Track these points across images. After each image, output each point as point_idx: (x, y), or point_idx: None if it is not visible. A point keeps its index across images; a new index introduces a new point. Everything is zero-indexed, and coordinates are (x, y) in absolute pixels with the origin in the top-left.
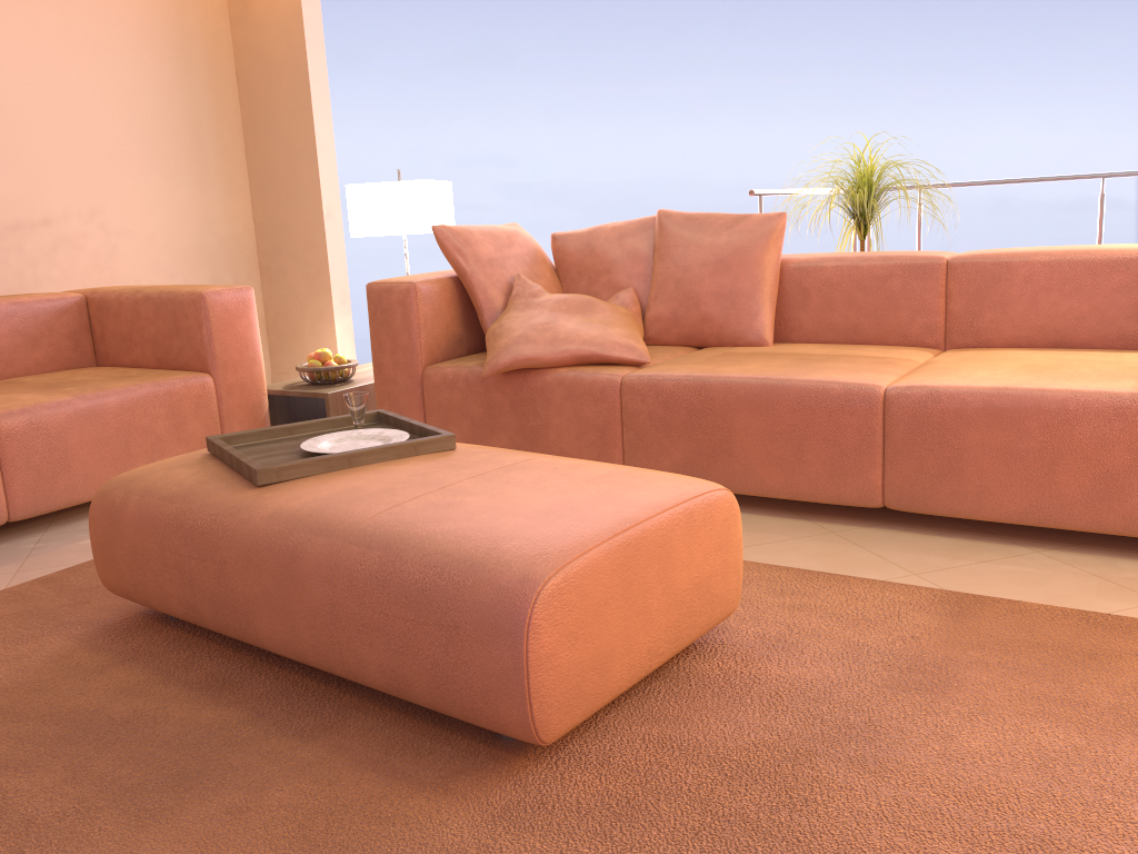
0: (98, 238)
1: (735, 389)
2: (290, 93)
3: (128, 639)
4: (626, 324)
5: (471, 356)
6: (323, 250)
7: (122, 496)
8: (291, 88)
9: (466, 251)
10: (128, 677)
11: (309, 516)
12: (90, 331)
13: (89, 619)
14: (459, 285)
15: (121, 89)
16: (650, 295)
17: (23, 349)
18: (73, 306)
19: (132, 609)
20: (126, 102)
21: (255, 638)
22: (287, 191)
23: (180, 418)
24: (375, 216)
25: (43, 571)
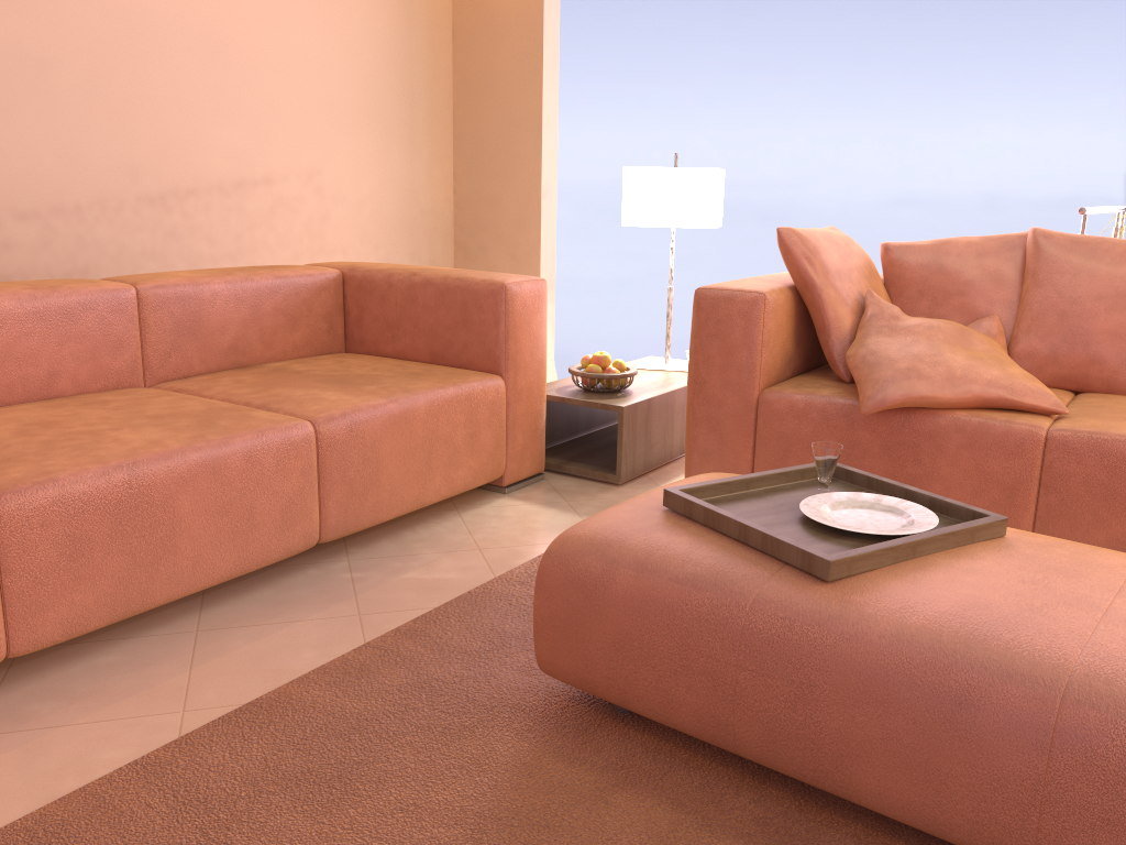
0: (313, 202)
1: None
2: (517, 56)
3: (594, 745)
4: (1012, 361)
5: (805, 380)
6: (536, 231)
7: (602, 566)
8: (519, 50)
9: (816, 260)
10: (649, 814)
11: (966, 646)
12: (343, 313)
13: (515, 705)
14: (796, 297)
15: (348, 38)
16: (1020, 326)
17: (283, 330)
18: (331, 283)
19: (559, 693)
20: (351, 53)
21: (840, 786)
22: (499, 163)
23: (475, 427)
24: (653, 204)
25: (392, 616)
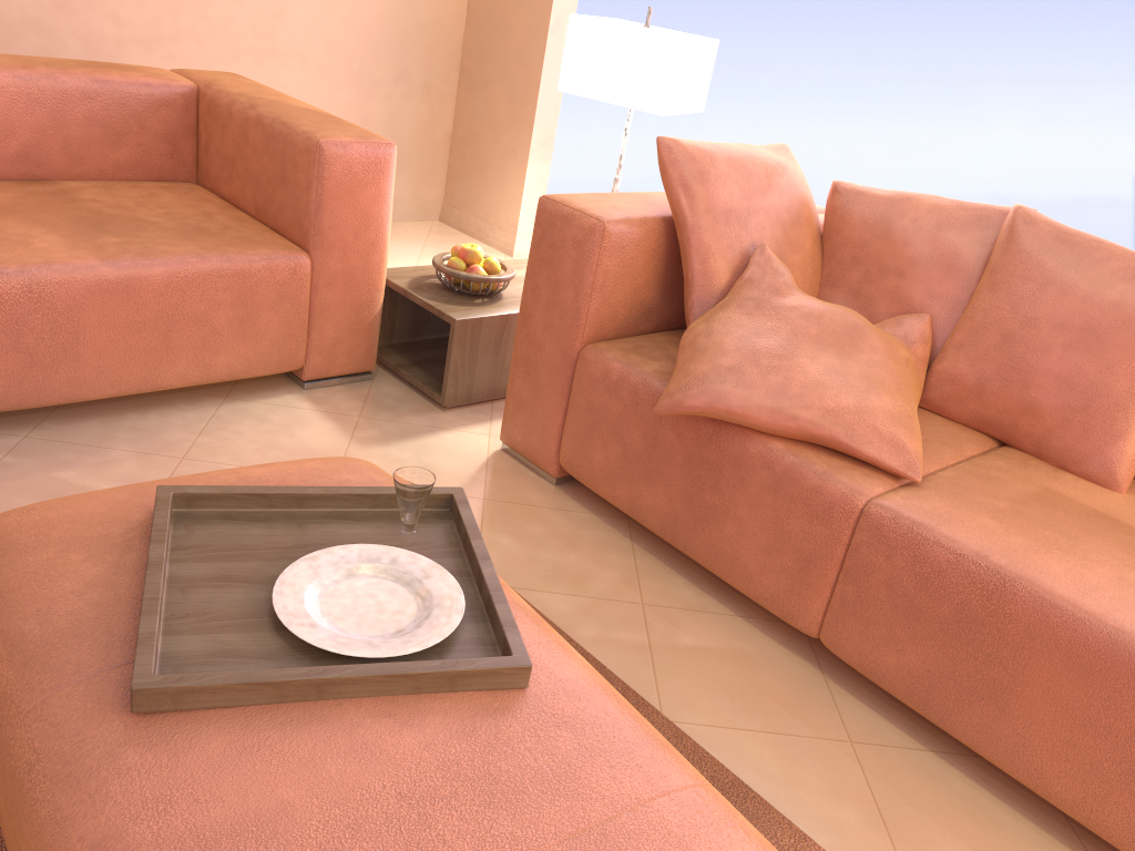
0: None
1: (1055, 622)
2: None
3: None
4: (901, 385)
5: (657, 341)
6: (537, 73)
7: None
8: None
9: (695, 191)
10: None
11: None
12: (196, 136)
13: None
14: (672, 232)
15: None
16: (953, 337)
17: (100, 145)
18: (178, 98)
19: None
20: None
21: None
22: None
23: (251, 309)
24: (597, 70)
25: None
